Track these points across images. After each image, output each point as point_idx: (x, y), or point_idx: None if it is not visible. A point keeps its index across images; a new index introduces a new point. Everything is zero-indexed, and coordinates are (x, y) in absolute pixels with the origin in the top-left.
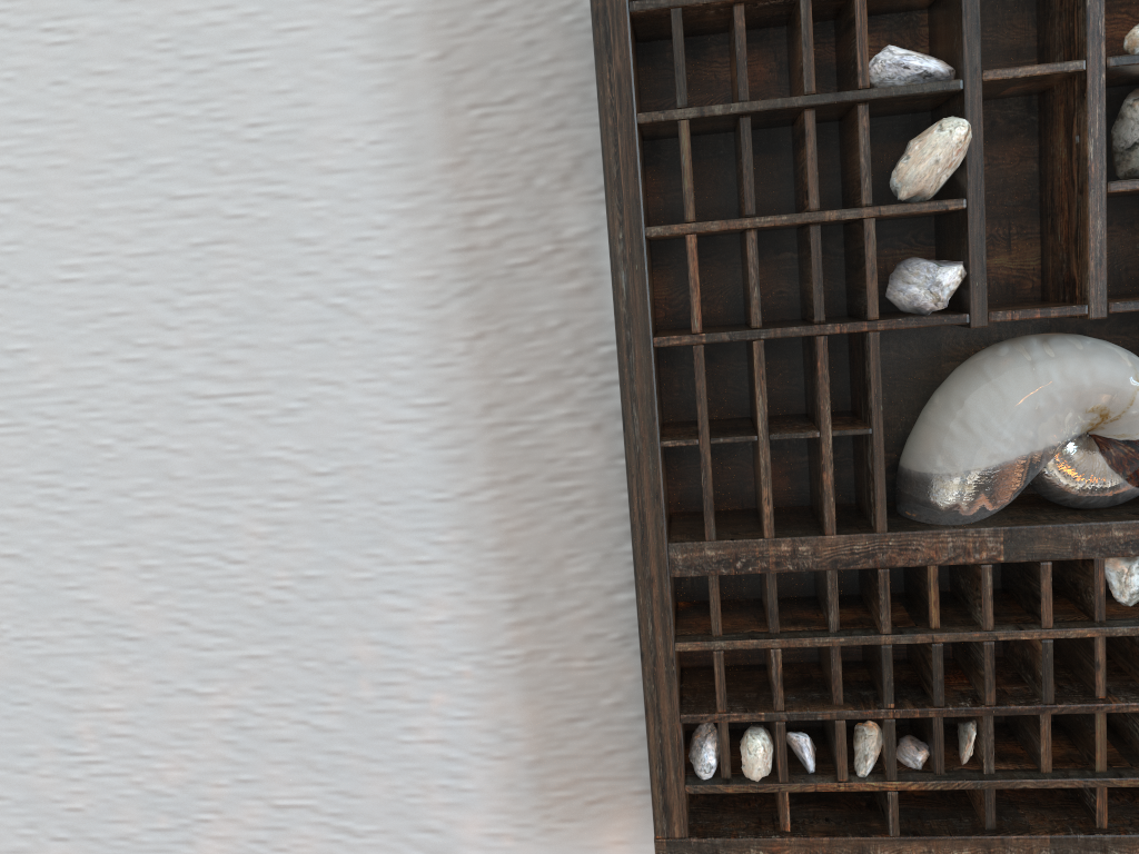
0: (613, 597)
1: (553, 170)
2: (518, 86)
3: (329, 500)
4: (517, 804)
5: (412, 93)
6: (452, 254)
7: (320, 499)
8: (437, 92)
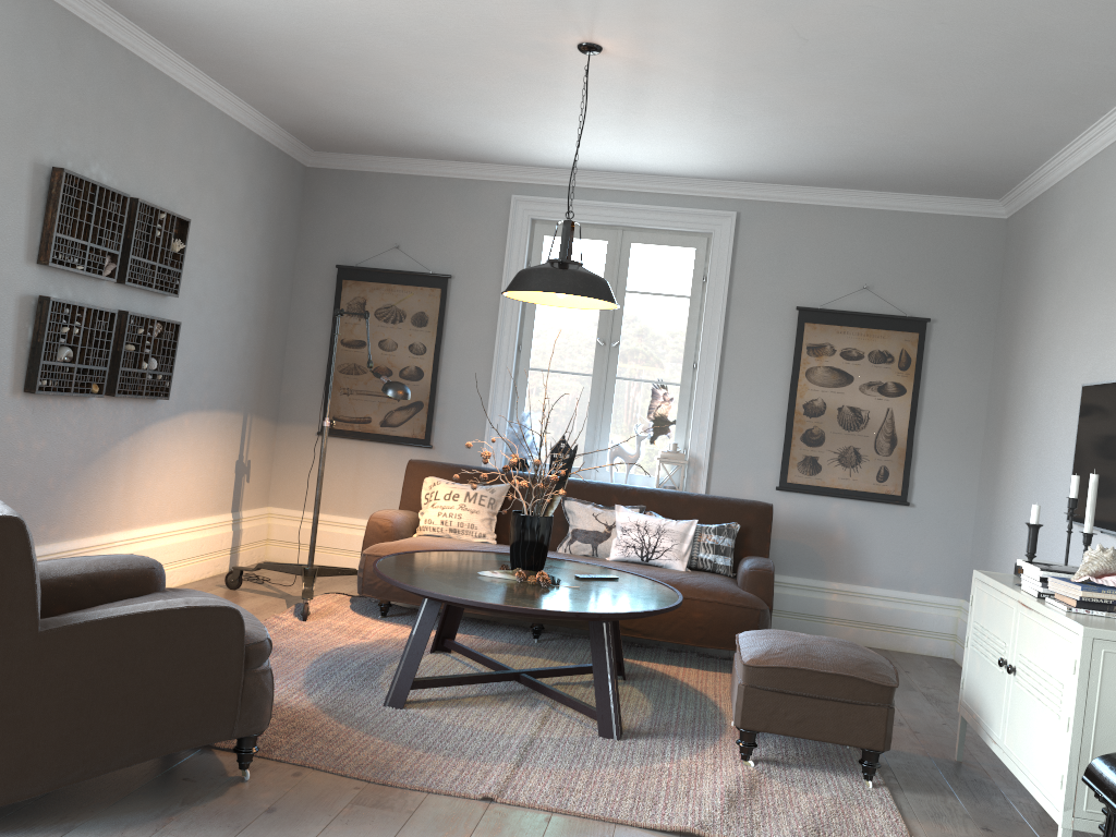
0: (23, 367)
1: (26, 319)
2: (25, 309)
3: (1, 352)
4: (11, 391)
5: (17, 308)
6: (17, 326)
7: (0, 352)
8: (19, 308)
